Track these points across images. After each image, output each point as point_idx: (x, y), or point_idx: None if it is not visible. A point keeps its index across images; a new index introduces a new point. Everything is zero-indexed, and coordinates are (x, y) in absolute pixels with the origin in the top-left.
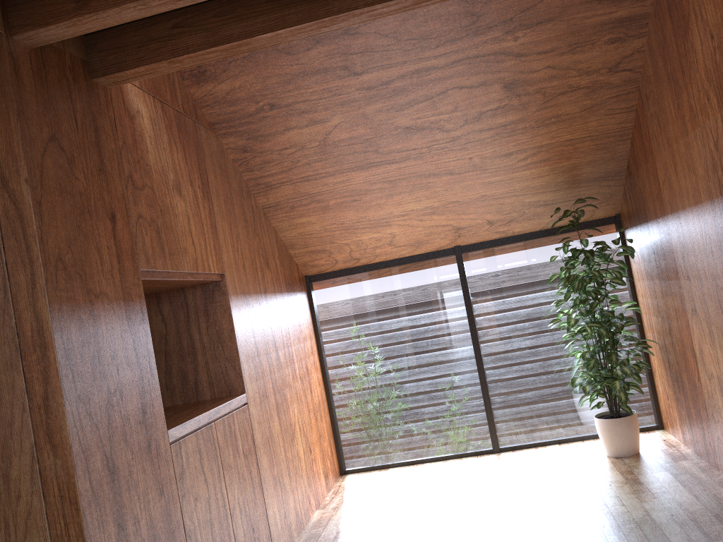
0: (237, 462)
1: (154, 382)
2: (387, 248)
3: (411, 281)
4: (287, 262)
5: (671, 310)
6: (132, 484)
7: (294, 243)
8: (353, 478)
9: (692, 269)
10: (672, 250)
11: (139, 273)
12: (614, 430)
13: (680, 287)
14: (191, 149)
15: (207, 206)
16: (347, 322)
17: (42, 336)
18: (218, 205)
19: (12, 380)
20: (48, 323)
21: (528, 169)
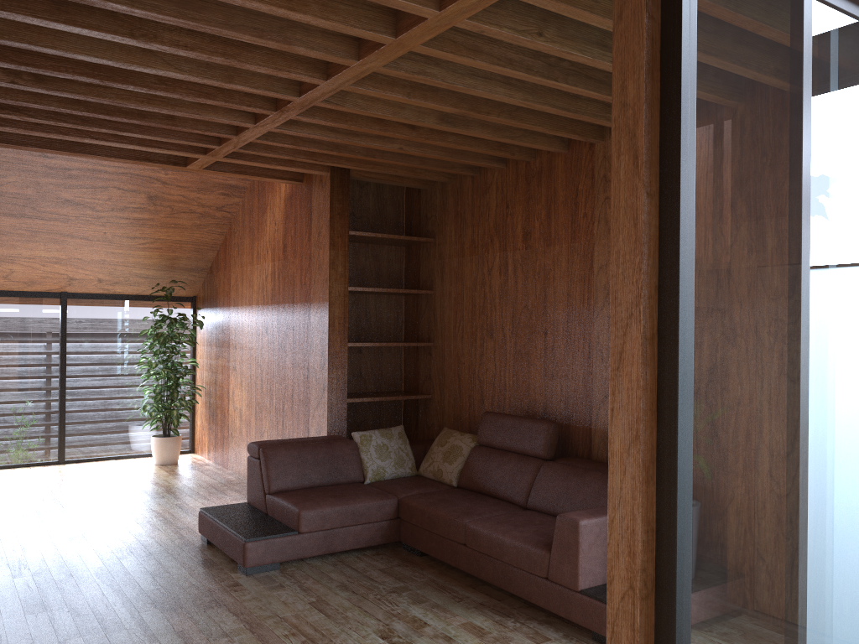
0: None
1: None
2: (1, 280)
3: (15, 313)
4: None
5: (220, 367)
6: None
7: None
8: None
9: (239, 343)
10: (229, 329)
11: None
12: (165, 445)
13: (229, 353)
14: None
15: None
16: None
17: None
18: None
19: None
20: None
21: (144, 250)
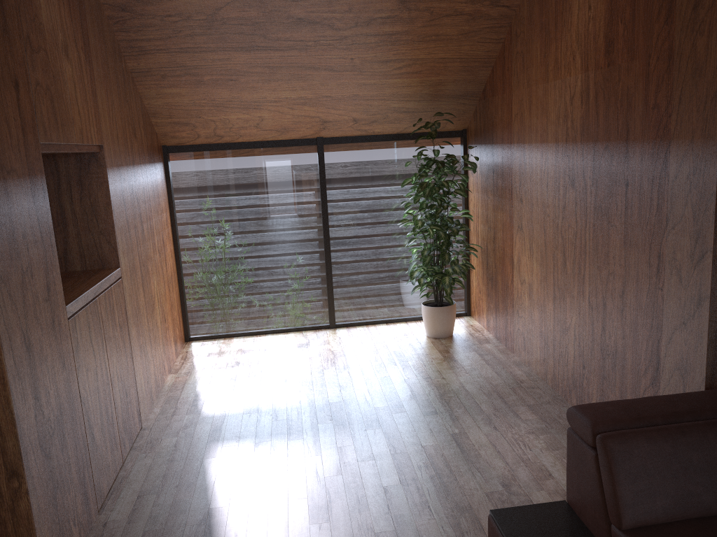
0: (115, 334)
1: (55, 259)
2: (253, 130)
3: (272, 166)
4: (149, 132)
5: (499, 223)
6: (43, 359)
7: (158, 112)
8: (199, 345)
9: (526, 195)
10: (511, 174)
11: (39, 147)
12: (437, 316)
13: (512, 206)
14: (75, 5)
15: (88, 71)
16: (203, 197)
17: None
18: (97, 69)
19: None
20: None
21: (401, 77)
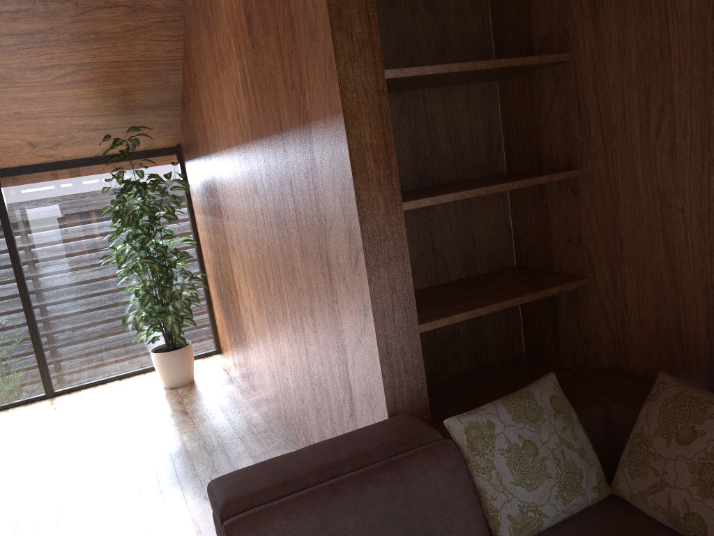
0: None
1: None
2: None
3: None
4: None
5: (220, 246)
6: None
7: None
8: None
9: (230, 210)
10: (216, 189)
11: None
12: (169, 362)
13: (224, 225)
14: None
15: None
16: None
17: None
18: None
19: None
20: None
21: (70, 88)
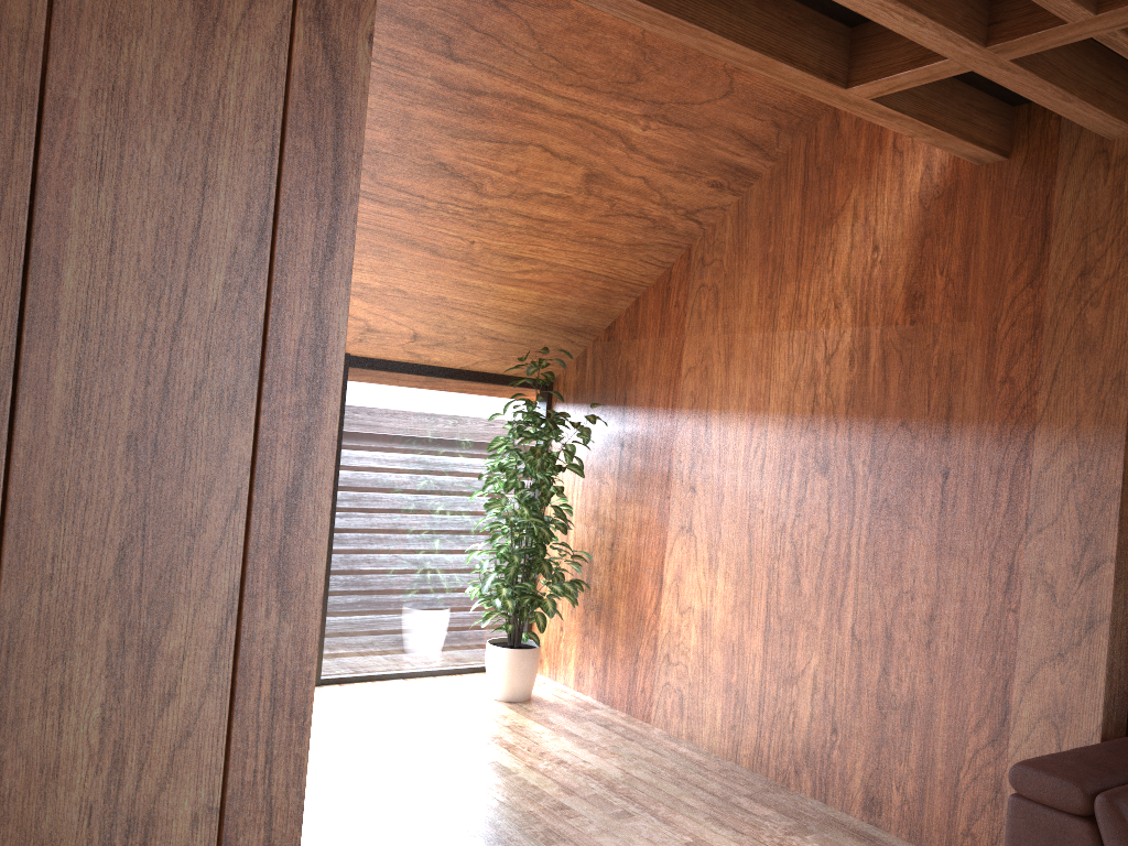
0: None
1: None
2: None
3: None
4: None
5: (630, 522)
6: None
7: None
8: None
9: (708, 481)
10: (670, 451)
11: None
12: (519, 664)
13: (668, 497)
14: None
15: None
16: None
17: (319, 361)
18: None
19: (224, 434)
20: (340, 340)
21: (519, 286)
